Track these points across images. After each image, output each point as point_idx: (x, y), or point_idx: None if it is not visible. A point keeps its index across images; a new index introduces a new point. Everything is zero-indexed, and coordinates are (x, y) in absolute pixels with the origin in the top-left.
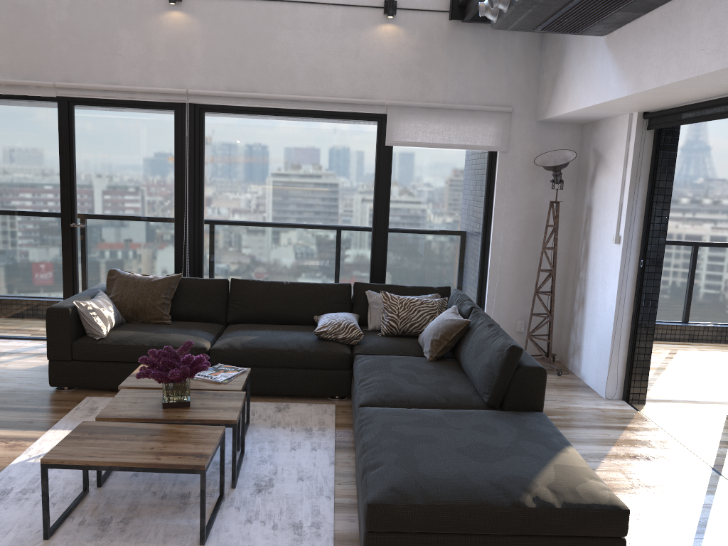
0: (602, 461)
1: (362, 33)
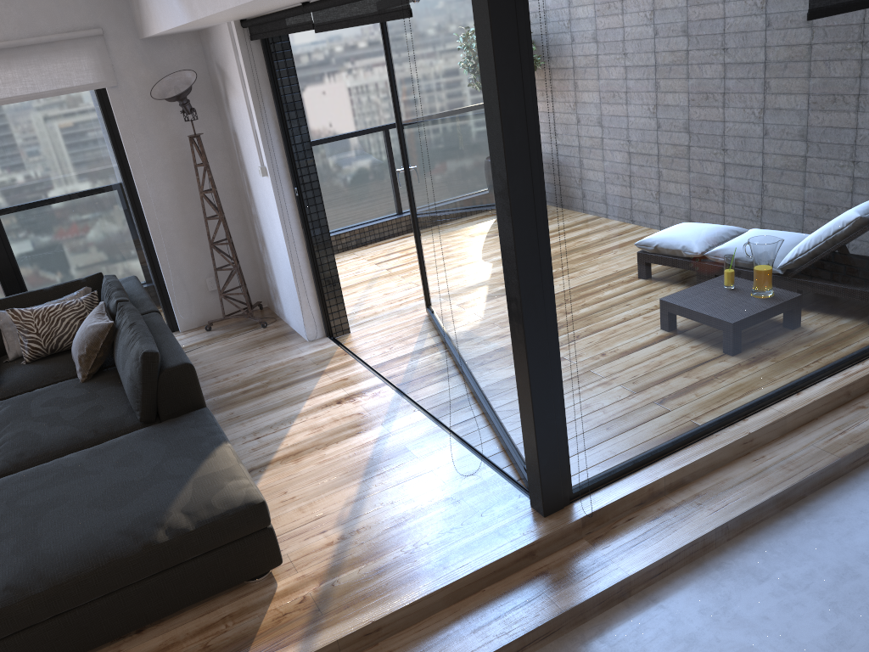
0: (293, 424)
1: None
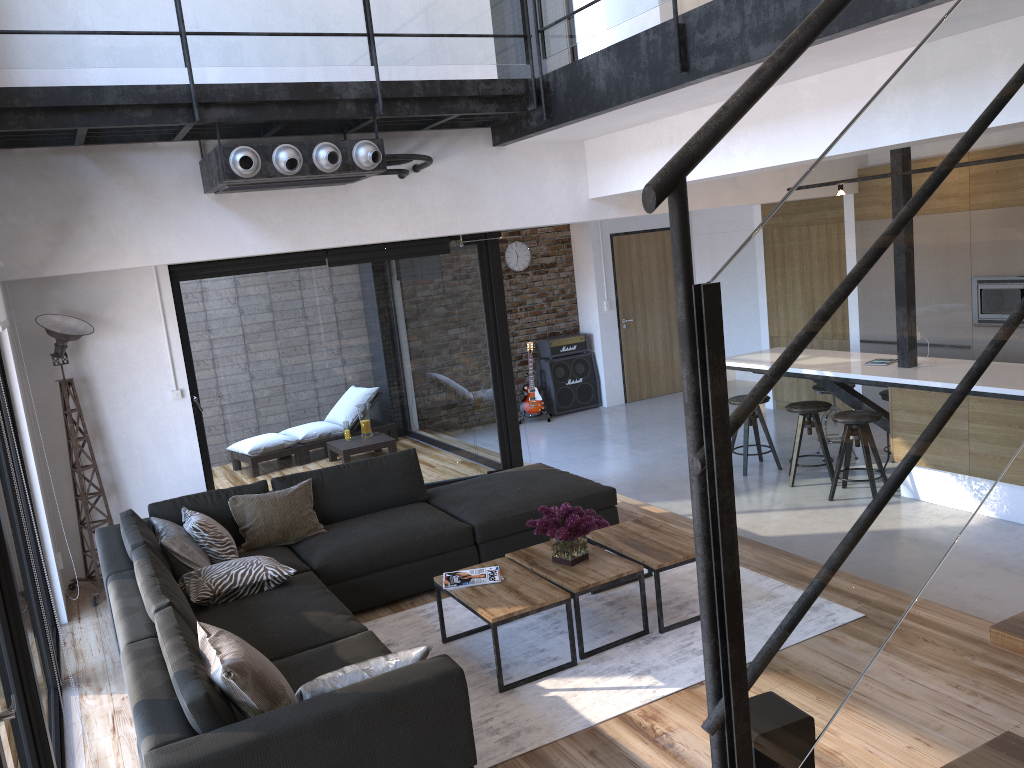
0: None
1: None
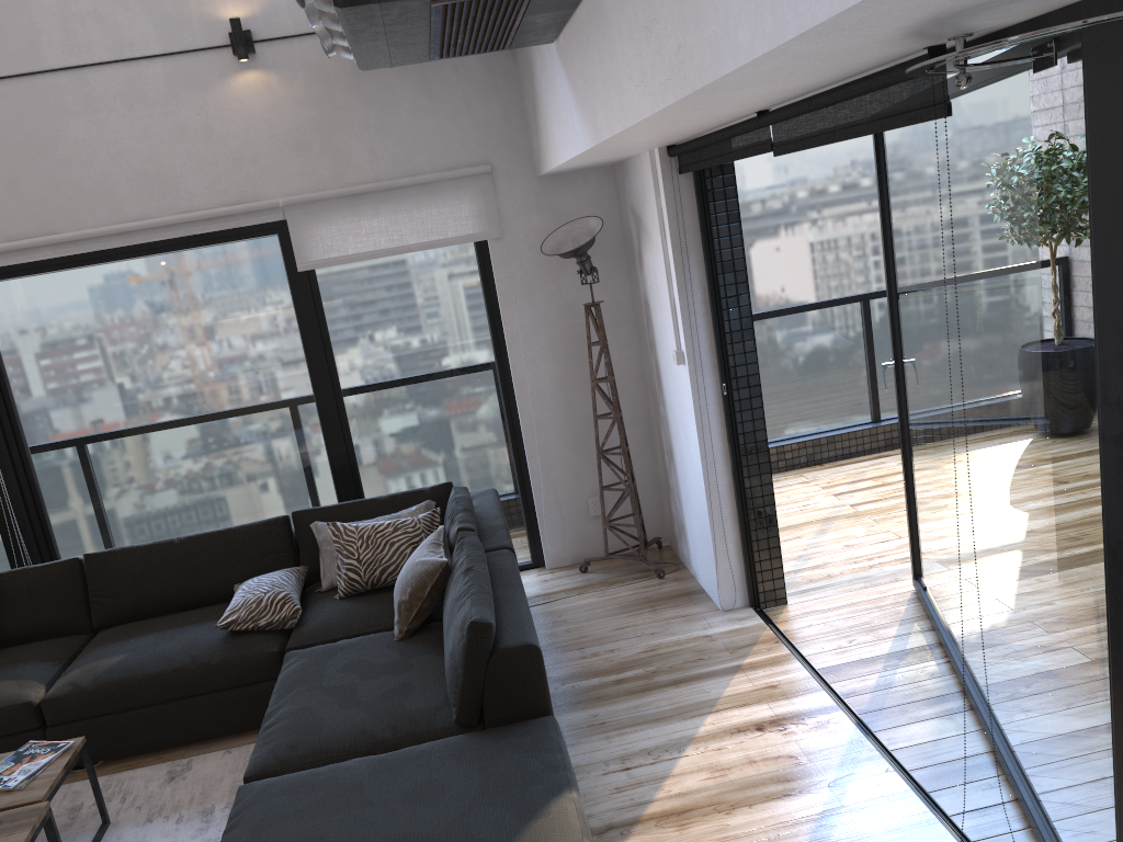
0: (682, 755)
1: (207, 96)
